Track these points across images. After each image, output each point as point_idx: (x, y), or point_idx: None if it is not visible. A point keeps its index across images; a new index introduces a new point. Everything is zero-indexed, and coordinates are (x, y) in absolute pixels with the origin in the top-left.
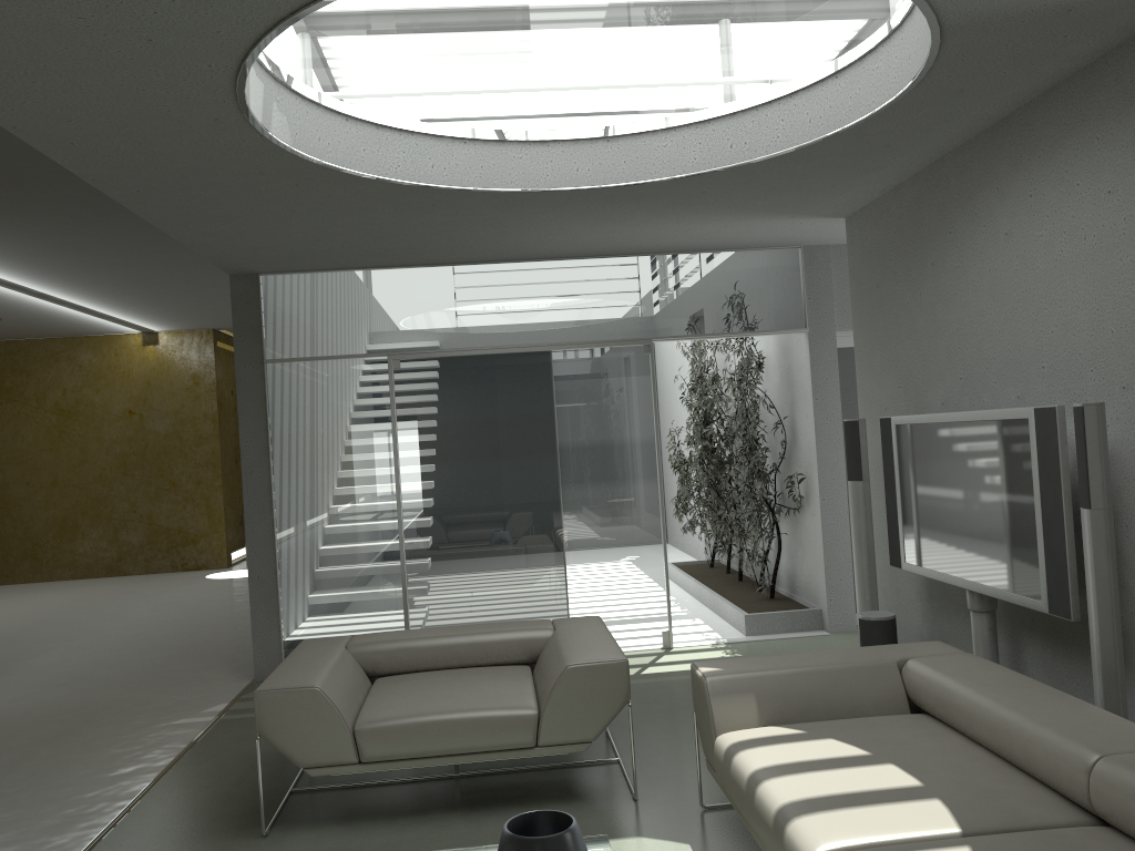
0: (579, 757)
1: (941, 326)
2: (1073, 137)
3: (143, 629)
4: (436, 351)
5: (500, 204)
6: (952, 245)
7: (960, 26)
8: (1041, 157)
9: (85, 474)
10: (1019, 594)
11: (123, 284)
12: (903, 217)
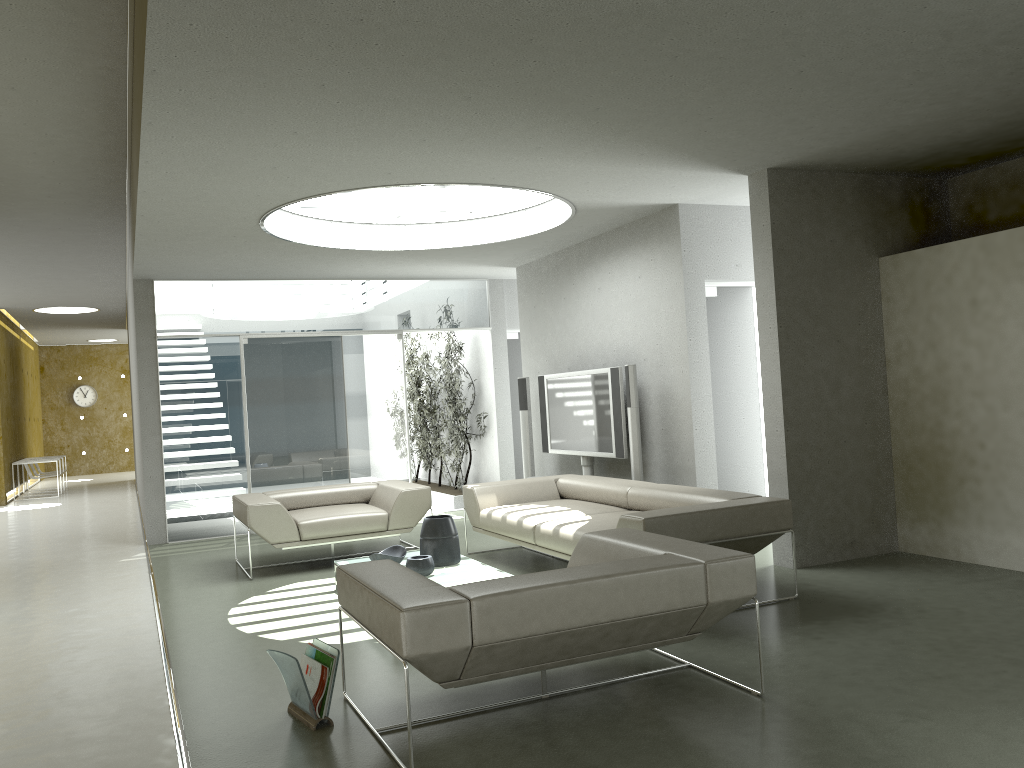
0: None
1: (568, 330)
2: (626, 251)
3: (2, 535)
4: (271, 334)
5: (341, 254)
6: (574, 290)
7: (583, 209)
8: (613, 257)
9: None
10: (604, 452)
11: None
12: (549, 273)
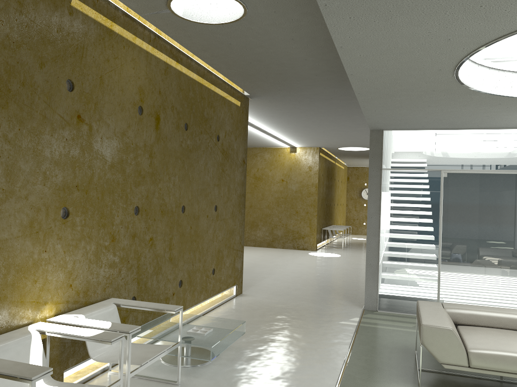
0: None
1: None
2: None
3: (298, 275)
4: (465, 170)
5: None
6: None
7: None
8: None
9: (262, 204)
10: None
11: (298, 128)
12: None
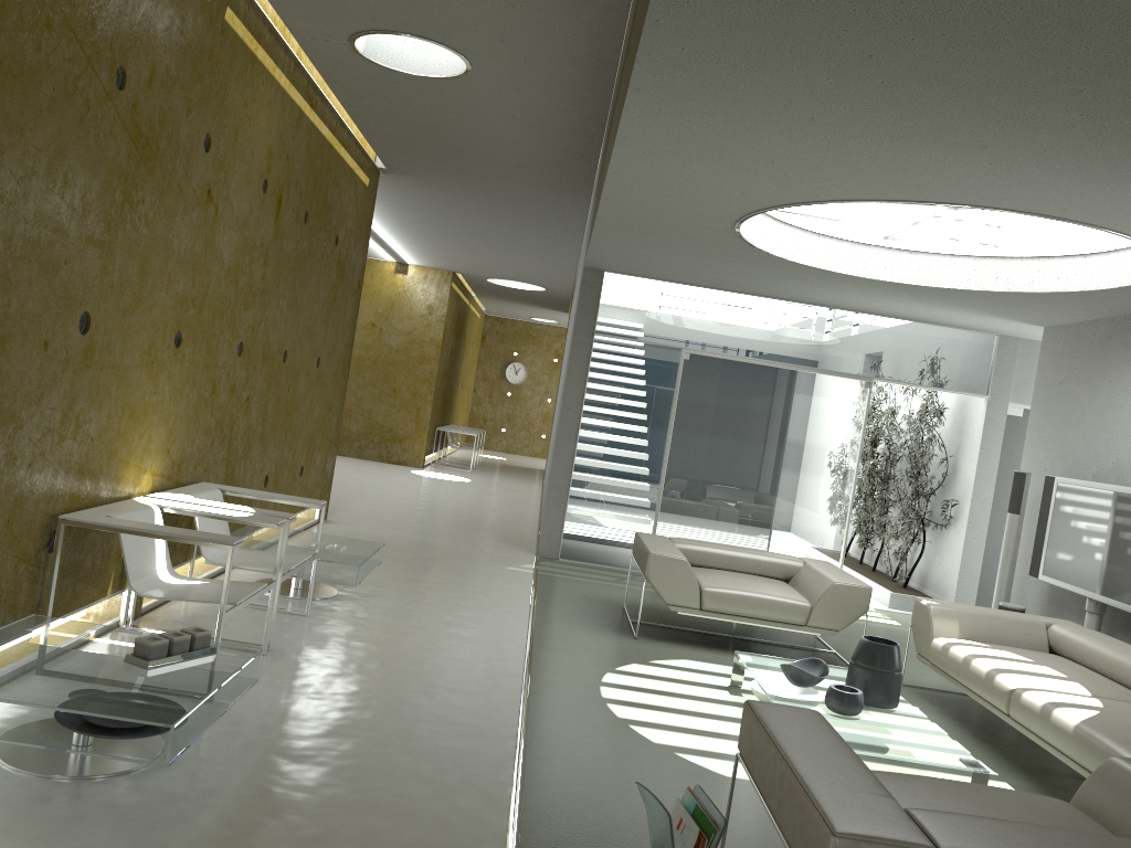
0: (806, 645)
1: (1106, 424)
2: None
3: (409, 502)
4: (716, 353)
5: (821, 275)
6: (1128, 374)
7: None
8: None
9: None
10: (1126, 604)
11: (434, 233)
12: (1094, 343)
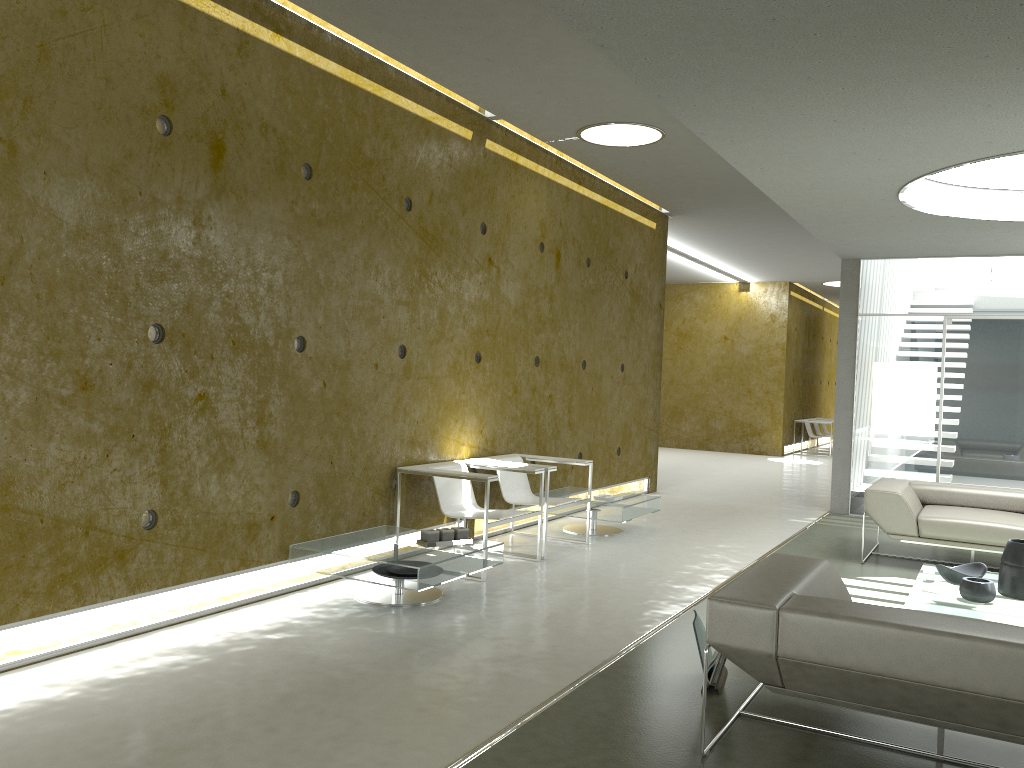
0: None
1: None
2: None
3: (742, 479)
4: (979, 315)
5: None
6: None
7: None
8: None
9: (691, 378)
10: None
11: (746, 253)
12: None
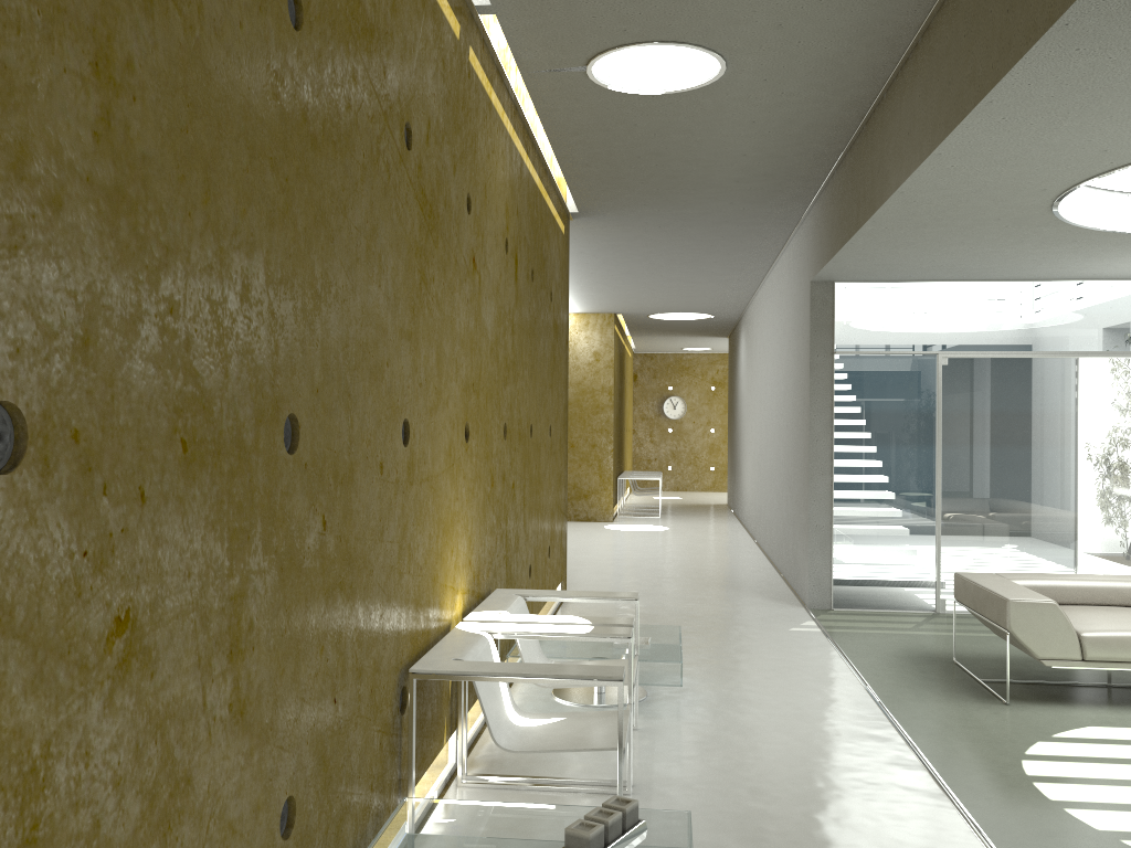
0: None
1: None
2: None
3: (630, 563)
4: (979, 353)
5: (1127, 242)
6: None
7: None
8: None
9: None
10: None
11: (608, 275)
12: None
